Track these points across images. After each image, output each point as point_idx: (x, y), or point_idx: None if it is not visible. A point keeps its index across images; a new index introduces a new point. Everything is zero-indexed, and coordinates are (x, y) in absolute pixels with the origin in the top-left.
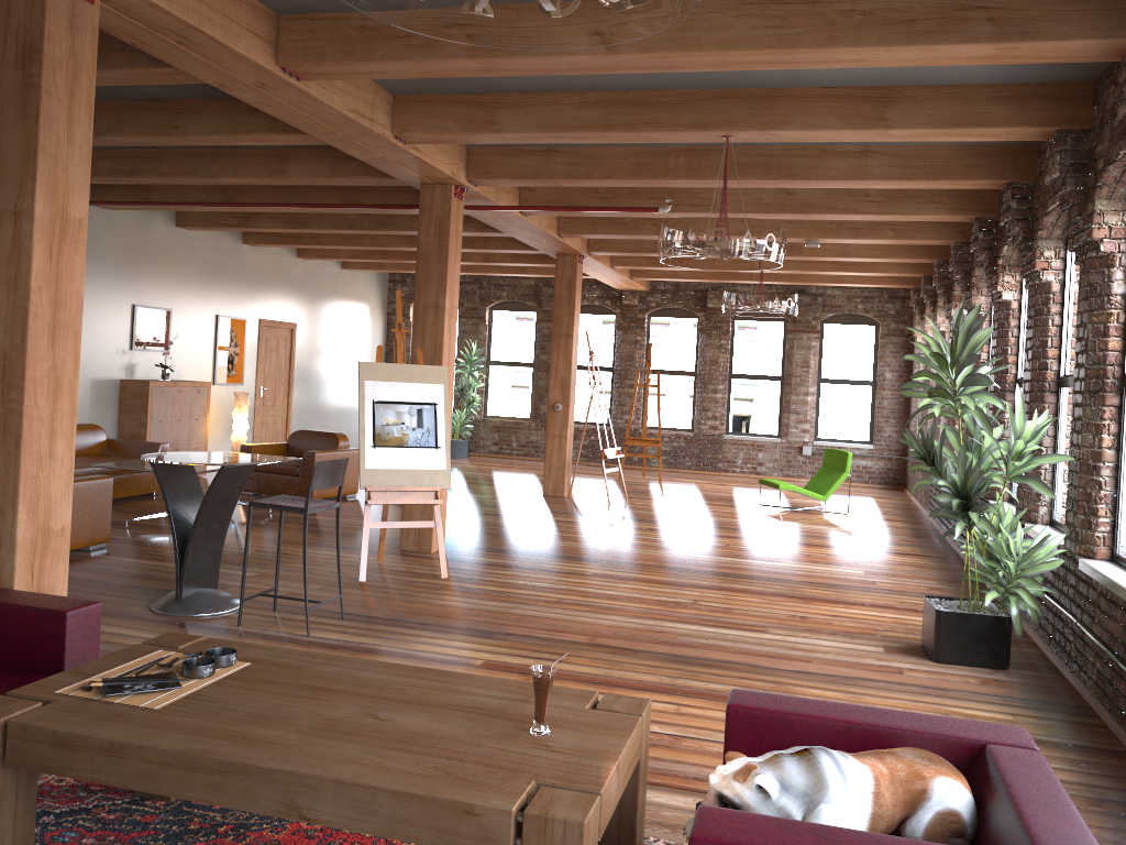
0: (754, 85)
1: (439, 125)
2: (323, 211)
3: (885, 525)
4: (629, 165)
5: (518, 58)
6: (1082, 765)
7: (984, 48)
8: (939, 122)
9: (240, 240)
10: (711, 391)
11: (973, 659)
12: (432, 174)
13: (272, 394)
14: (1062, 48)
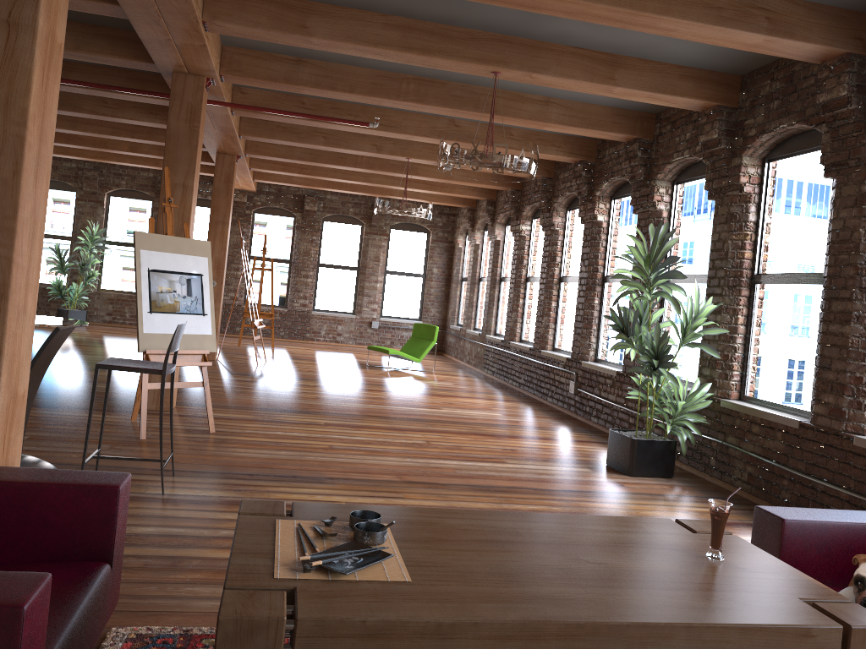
0: (527, 35)
1: (251, 20)
2: None
3: (467, 380)
4: (369, 84)
5: None
6: None
7: (758, 38)
8: (648, 87)
9: None
10: (304, 276)
11: (654, 472)
12: (198, 64)
13: None
14: (801, 48)
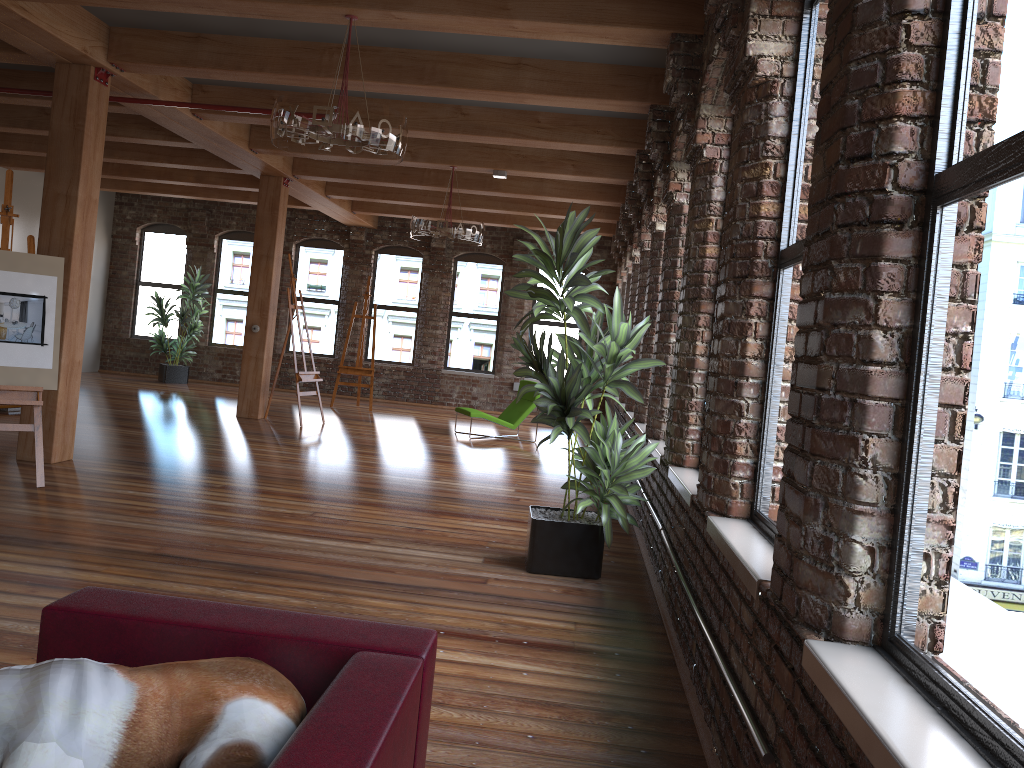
0: None
1: None
2: None
3: (565, 452)
4: (282, 59)
5: None
6: (617, 674)
7: None
8: (560, 16)
9: None
10: (432, 327)
11: (565, 569)
12: (60, 48)
13: None
14: None
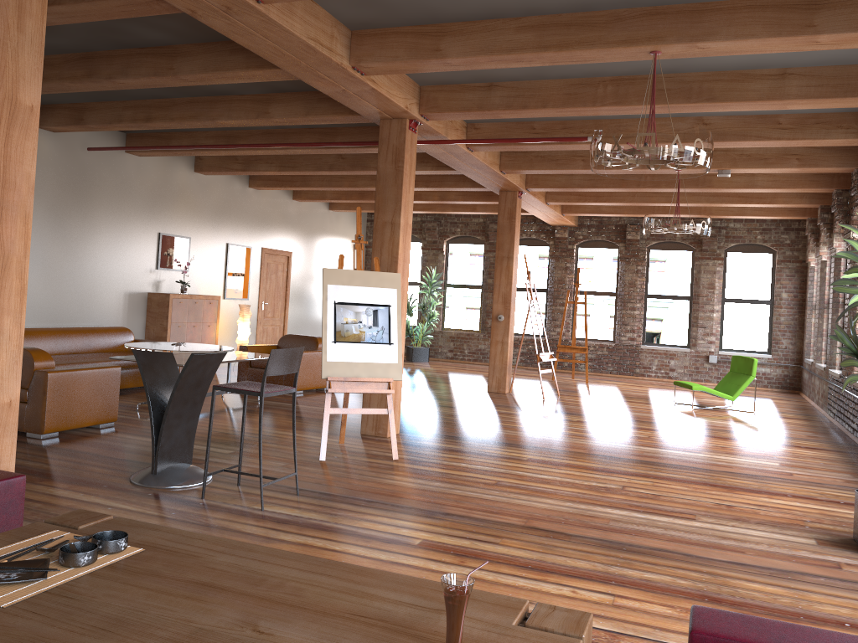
0: None
1: (390, 55)
2: (305, 153)
3: (790, 422)
4: (561, 95)
5: None
6: None
7: None
8: None
9: (246, 184)
10: (630, 308)
11: None
12: (389, 107)
13: (271, 308)
14: None
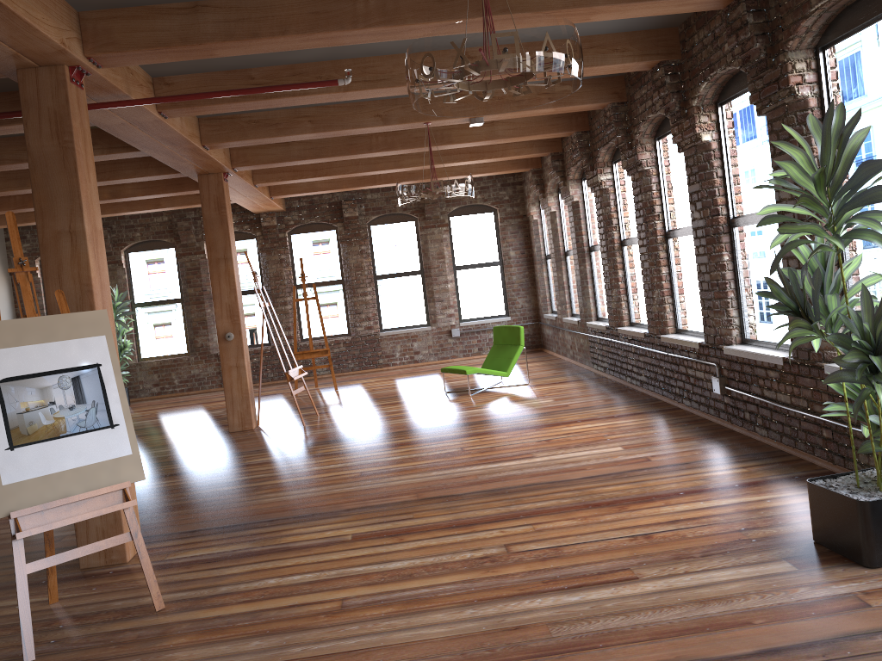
0: None
1: None
2: None
3: (572, 387)
4: (307, 15)
5: None
6: None
7: None
8: None
9: None
10: (361, 294)
11: None
12: (32, 44)
13: None
14: None
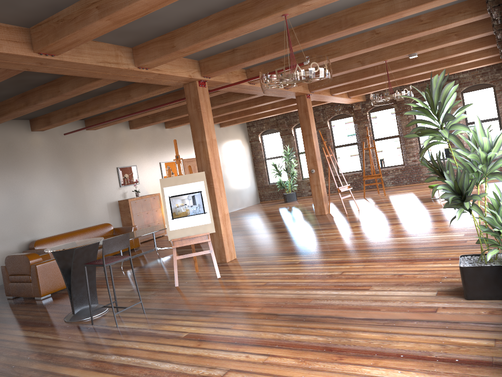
0: None
1: (152, 56)
2: (171, 107)
3: None
4: (271, 45)
5: (119, 11)
6: None
7: None
8: None
9: (164, 127)
10: (409, 142)
11: (490, 295)
12: (180, 79)
13: None
14: None
